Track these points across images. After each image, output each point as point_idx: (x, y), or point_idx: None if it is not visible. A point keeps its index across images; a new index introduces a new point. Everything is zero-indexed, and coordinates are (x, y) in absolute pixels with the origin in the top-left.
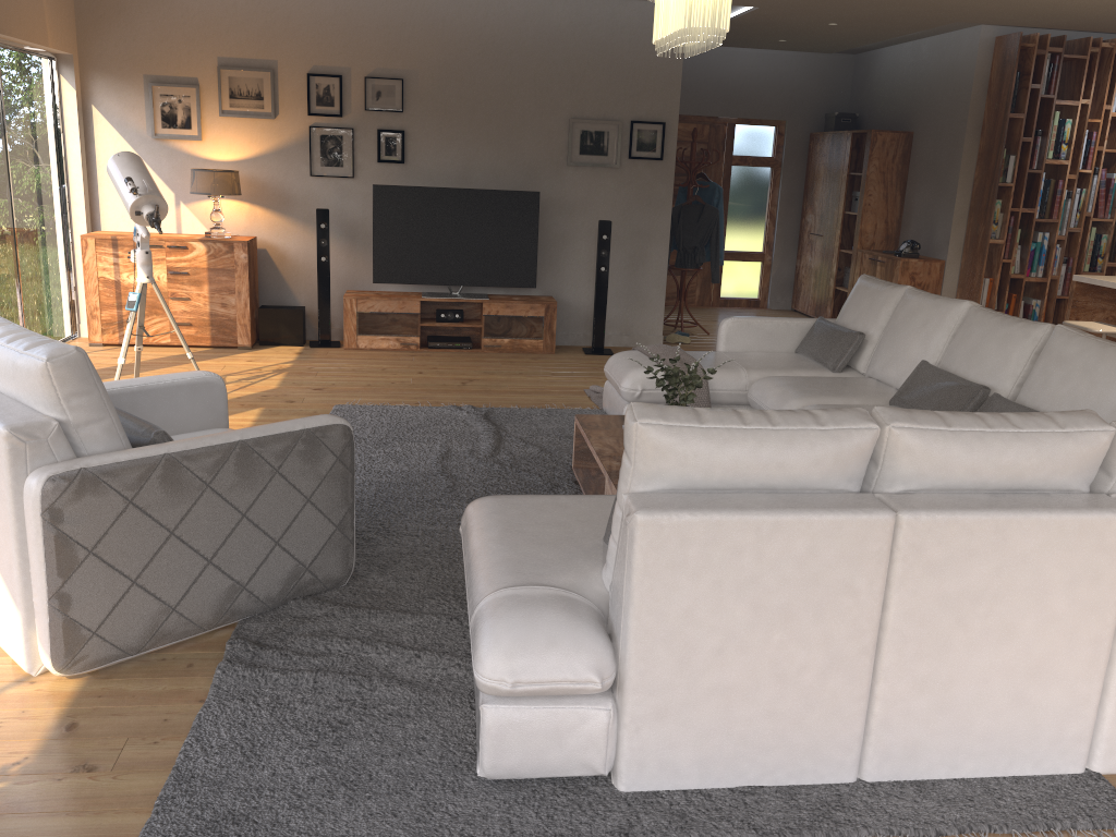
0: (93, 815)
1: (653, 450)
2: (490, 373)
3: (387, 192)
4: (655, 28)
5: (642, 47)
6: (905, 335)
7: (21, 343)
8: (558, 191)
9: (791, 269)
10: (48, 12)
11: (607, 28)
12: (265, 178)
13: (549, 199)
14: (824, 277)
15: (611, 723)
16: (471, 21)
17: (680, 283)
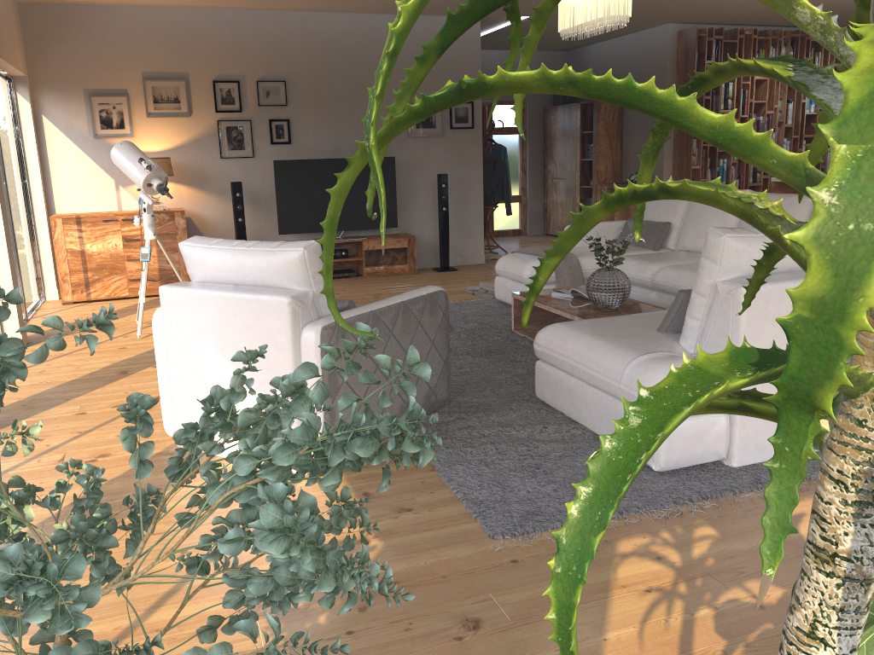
0: (442, 528)
1: (734, 252)
2: (387, 288)
3: (284, 165)
4: (563, 21)
5: (452, 49)
6: (705, 218)
7: (262, 245)
8: (403, 156)
9: (541, 205)
10: (14, 42)
11: (427, 37)
12: (185, 162)
13: (398, 163)
14: (570, 207)
15: (728, 423)
16: (331, 36)
17: (484, 218)
